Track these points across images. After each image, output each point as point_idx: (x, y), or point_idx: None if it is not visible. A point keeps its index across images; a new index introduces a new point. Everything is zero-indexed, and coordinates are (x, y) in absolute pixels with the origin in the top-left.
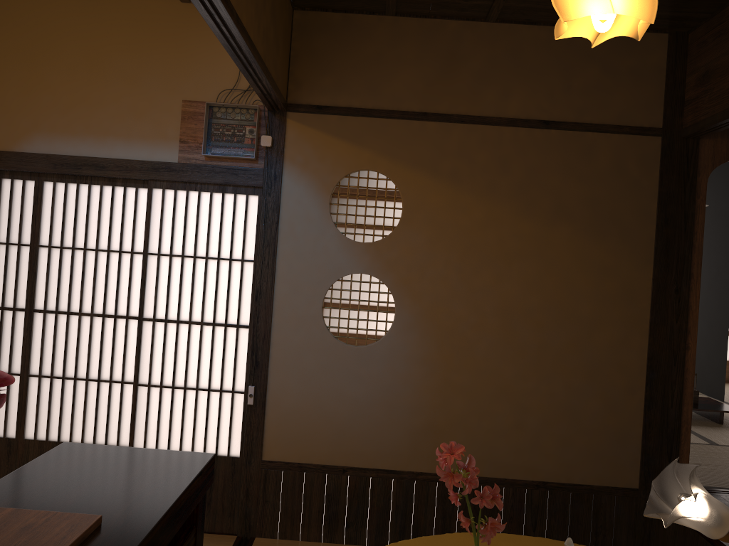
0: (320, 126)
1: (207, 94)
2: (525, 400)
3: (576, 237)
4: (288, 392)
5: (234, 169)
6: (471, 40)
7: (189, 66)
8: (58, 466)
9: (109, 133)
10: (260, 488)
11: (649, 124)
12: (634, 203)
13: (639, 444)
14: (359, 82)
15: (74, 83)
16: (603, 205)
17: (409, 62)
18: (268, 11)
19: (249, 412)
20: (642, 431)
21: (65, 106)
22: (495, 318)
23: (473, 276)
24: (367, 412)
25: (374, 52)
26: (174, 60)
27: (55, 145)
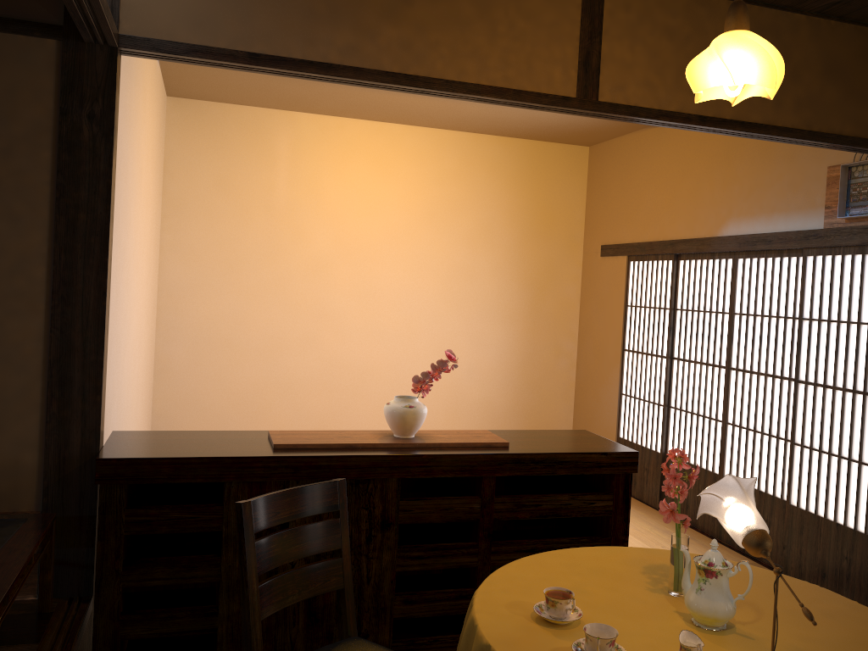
0: None
1: (847, 156)
2: None
3: None
4: None
5: None
6: None
7: None
8: (552, 433)
9: (774, 210)
10: None
11: None
12: None
13: None
14: None
15: (752, 171)
16: None
17: None
18: (813, 78)
19: None
20: None
21: (746, 193)
22: None
23: None
24: None
25: None
26: None
27: (740, 227)
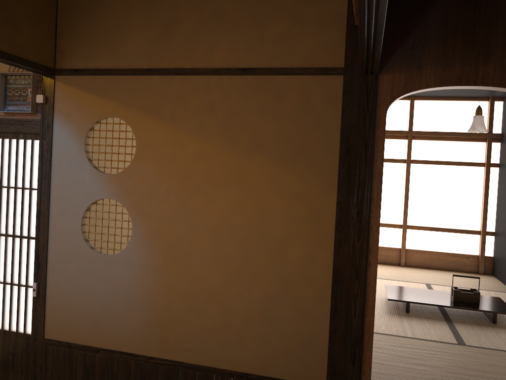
0: (78, 85)
1: (4, 67)
2: (231, 304)
3: (270, 166)
4: (60, 288)
5: (22, 121)
6: (184, 6)
7: None
8: None
9: None
10: (43, 359)
11: (332, 64)
12: (320, 136)
13: (326, 348)
14: (103, 48)
15: None
16: (293, 138)
17: (139, 28)
18: None
19: (35, 302)
20: (328, 337)
21: None
22: (206, 235)
23: (189, 200)
24: (113, 307)
25: (114, 24)
26: None
27: None
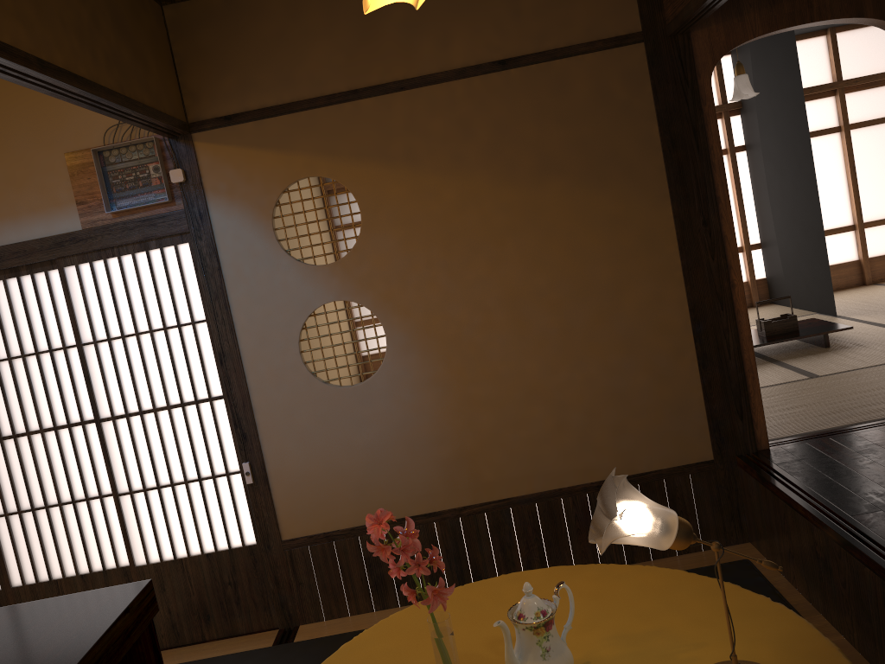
0: (236, 141)
1: (91, 138)
2: (561, 395)
3: (572, 191)
4: (289, 458)
5: (150, 219)
6: None
7: (59, 110)
8: None
9: None
10: (290, 572)
11: (625, 30)
12: (631, 132)
13: (703, 410)
14: (267, 73)
15: None
16: (594, 144)
17: (319, 32)
18: (108, 28)
19: (252, 492)
20: (703, 395)
21: None
22: (502, 311)
23: (464, 269)
24: (385, 457)
25: (274, 32)
26: (40, 108)
27: None
